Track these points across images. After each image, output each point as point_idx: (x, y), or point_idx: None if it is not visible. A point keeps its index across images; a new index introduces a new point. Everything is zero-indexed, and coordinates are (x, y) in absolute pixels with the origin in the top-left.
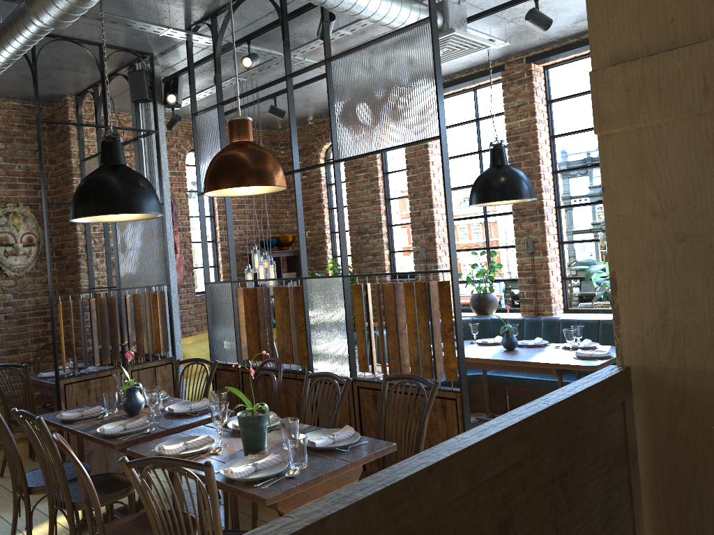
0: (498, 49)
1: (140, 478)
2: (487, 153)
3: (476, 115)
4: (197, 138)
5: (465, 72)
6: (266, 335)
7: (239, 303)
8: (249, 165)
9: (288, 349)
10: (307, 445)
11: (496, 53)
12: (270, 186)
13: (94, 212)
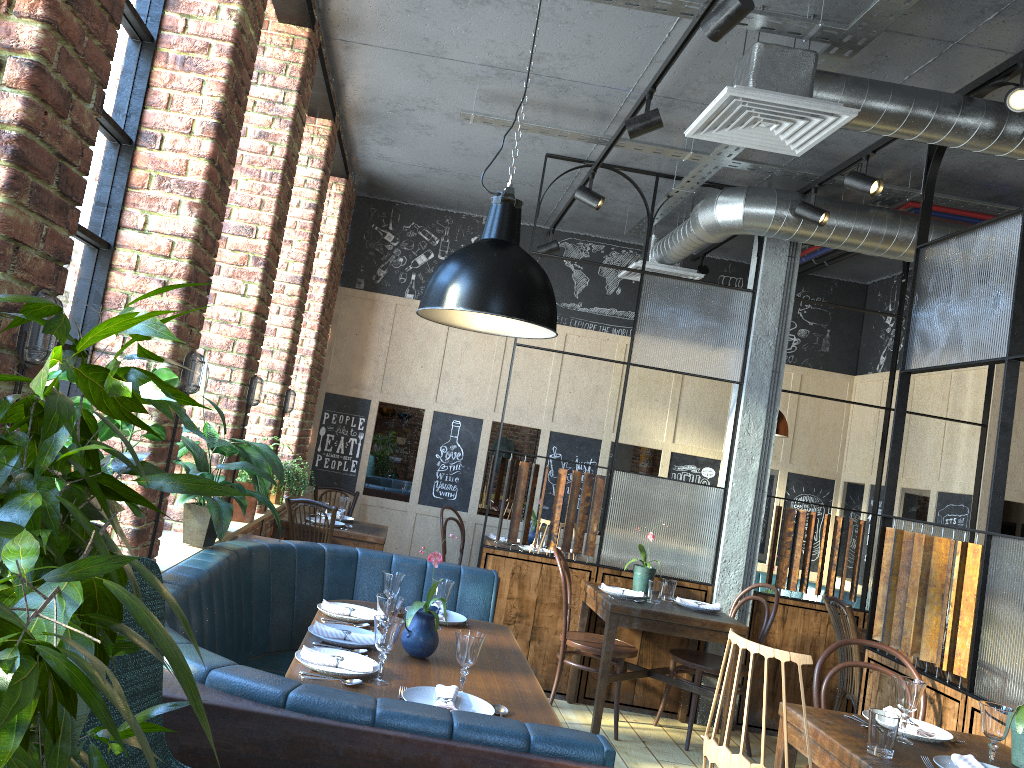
0: None
1: None
2: None
3: None
4: None
5: None
6: None
7: None
8: None
9: None
10: None
11: None
12: None
13: None
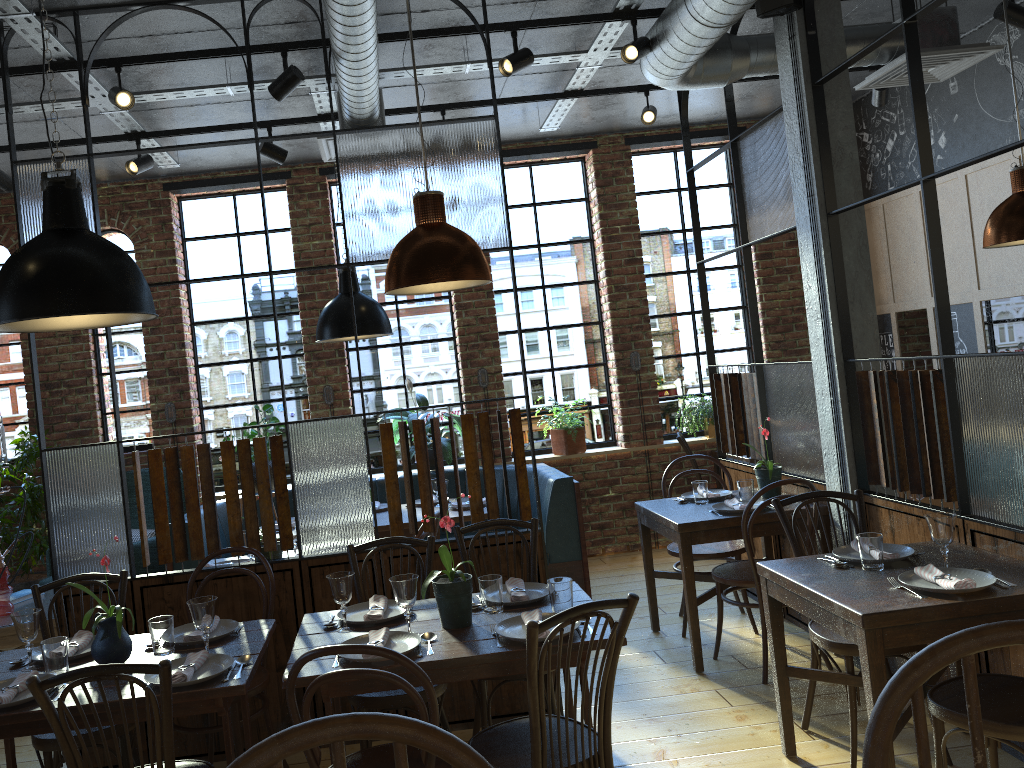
0: (300, 152)
1: (551, 644)
2: (253, 279)
3: (238, 229)
4: (20, 203)
5: (236, 171)
6: (200, 518)
7: (138, 475)
8: (480, 254)
9: (252, 531)
10: (521, 601)
11: (293, 156)
12: (427, 284)
13: (100, 308)
